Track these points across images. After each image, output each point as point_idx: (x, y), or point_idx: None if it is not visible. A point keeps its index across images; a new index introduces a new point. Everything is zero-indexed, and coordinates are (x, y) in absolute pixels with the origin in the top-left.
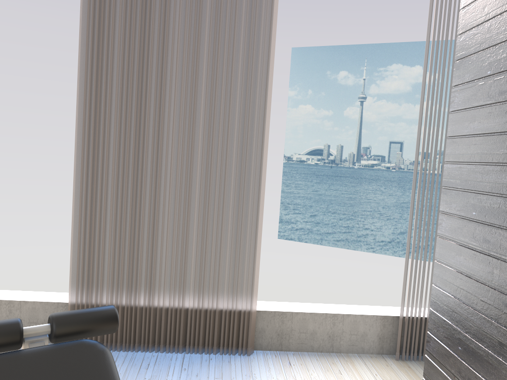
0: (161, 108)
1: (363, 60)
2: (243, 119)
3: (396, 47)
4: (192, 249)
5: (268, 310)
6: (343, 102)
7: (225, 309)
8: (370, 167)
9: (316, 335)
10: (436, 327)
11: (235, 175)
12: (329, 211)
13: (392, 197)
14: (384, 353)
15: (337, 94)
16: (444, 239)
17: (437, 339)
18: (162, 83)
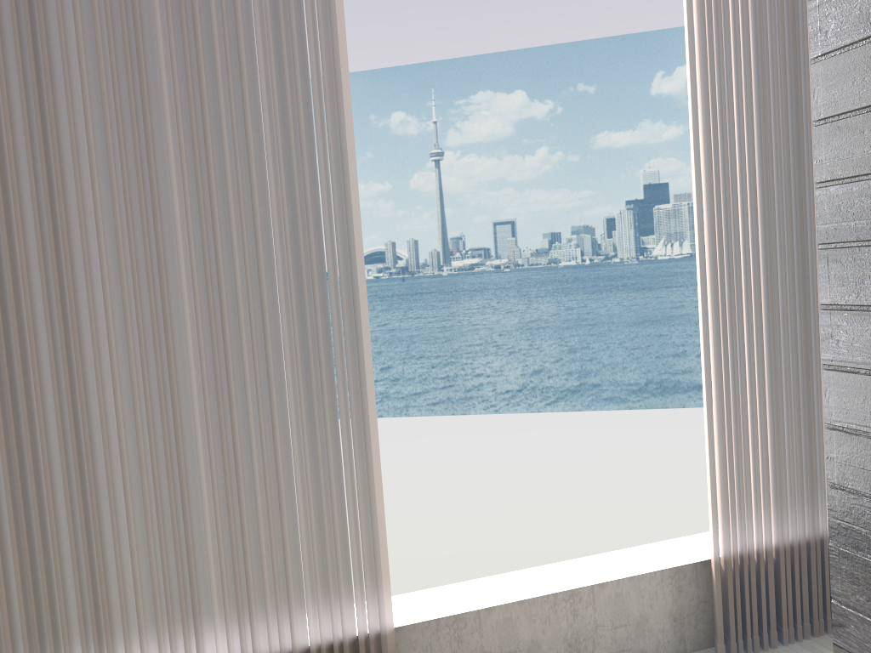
0: (48, 140)
1: (427, 89)
2: (286, 149)
3: (479, 62)
4: (203, 513)
5: (420, 620)
6: (407, 166)
7: (316, 651)
8: (469, 270)
9: (541, 651)
10: (865, 591)
11: (288, 300)
12: (411, 356)
13: (513, 315)
14: (689, 649)
15: (394, 152)
16: (850, 371)
17: (870, 618)
18: (41, 69)
